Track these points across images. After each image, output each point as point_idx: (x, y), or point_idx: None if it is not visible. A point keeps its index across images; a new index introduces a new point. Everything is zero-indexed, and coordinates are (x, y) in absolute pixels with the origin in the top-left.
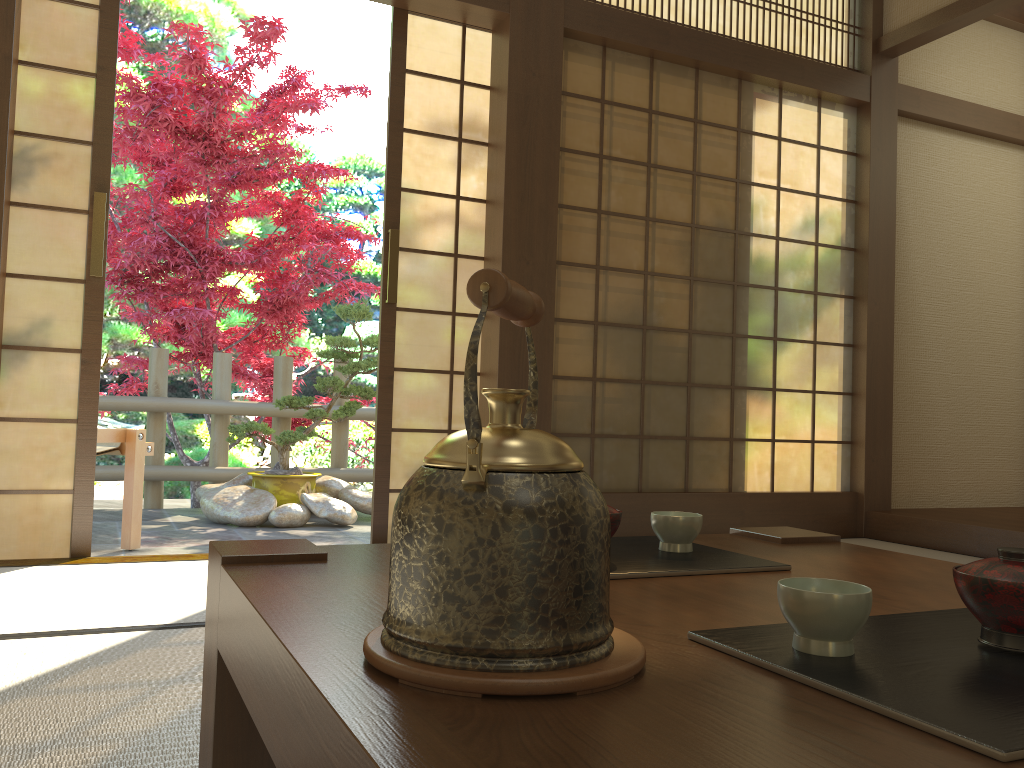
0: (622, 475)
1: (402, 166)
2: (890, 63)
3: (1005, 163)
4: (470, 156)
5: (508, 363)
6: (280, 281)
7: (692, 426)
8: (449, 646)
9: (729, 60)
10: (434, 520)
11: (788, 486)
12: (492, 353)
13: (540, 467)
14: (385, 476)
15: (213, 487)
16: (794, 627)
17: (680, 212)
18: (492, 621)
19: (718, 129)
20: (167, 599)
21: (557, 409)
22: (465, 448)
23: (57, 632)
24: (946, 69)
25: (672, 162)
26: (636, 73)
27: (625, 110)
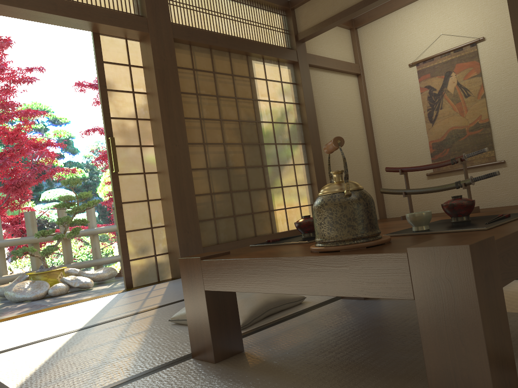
0: (229, 234)
1: (109, 107)
2: (302, 45)
3: (349, 82)
4: (139, 99)
5: (175, 192)
6: (13, 173)
7: (253, 208)
8: (352, 238)
9: (242, 48)
10: (339, 206)
11: (294, 227)
12: (167, 188)
13: (359, 188)
14: (126, 254)
15: (6, 286)
16: (414, 224)
17: (233, 115)
18: (361, 229)
19: (242, 78)
20: (63, 322)
21: (198, 209)
22: (338, 187)
23: (32, 342)
24: (322, 45)
25: (226, 94)
26: (205, 56)
27: (203, 72)
